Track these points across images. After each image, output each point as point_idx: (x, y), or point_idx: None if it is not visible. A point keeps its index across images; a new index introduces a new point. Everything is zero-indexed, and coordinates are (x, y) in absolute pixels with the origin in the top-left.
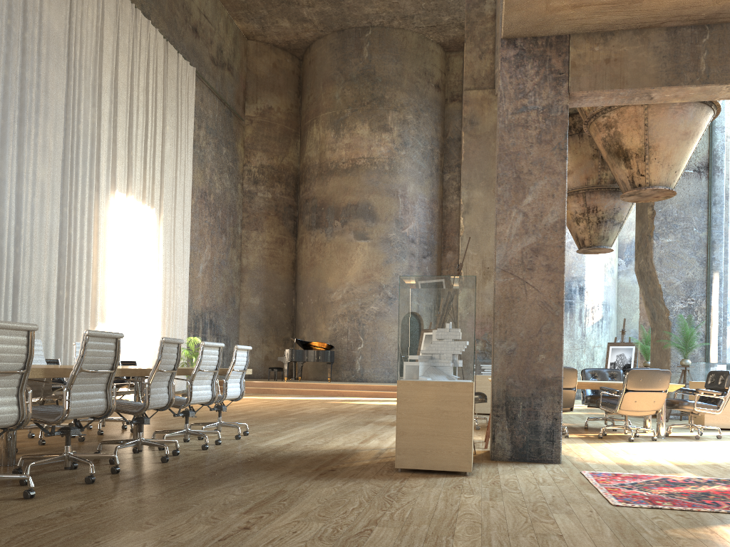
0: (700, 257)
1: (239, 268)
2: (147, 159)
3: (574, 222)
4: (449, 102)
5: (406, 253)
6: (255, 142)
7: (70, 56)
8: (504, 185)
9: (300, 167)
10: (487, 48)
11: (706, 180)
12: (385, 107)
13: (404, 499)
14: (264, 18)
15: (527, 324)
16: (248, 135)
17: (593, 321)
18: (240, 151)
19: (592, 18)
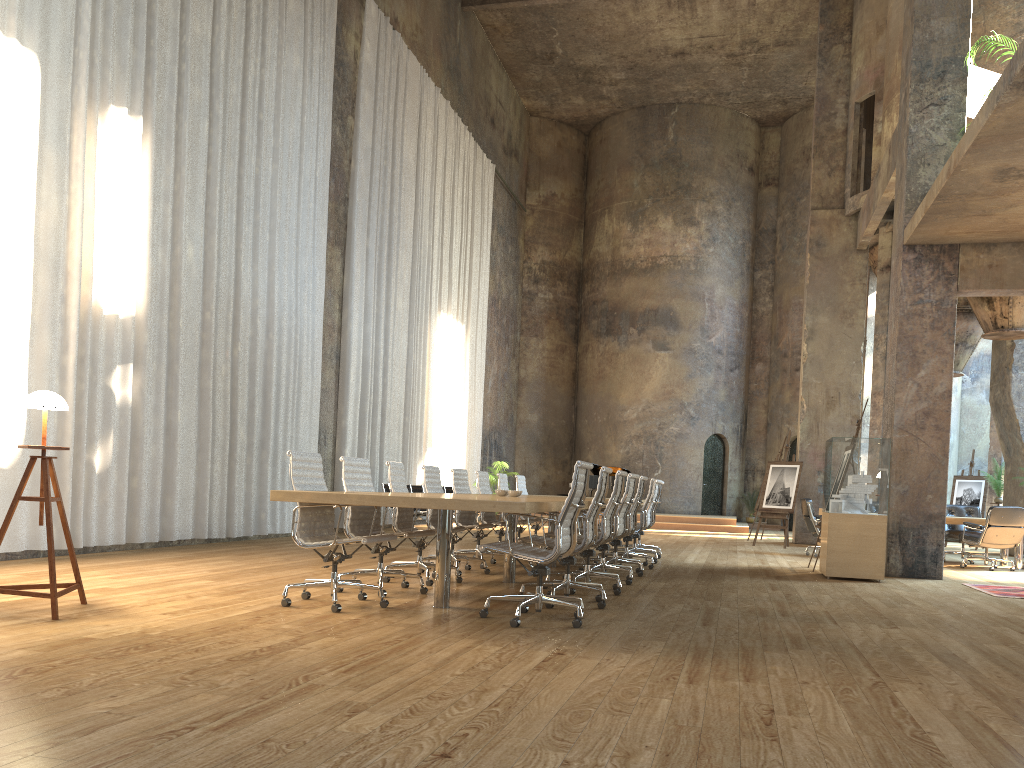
0: None
1: (516, 380)
2: (461, 274)
3: None
4: (763, 187)
5: (712, 366)
6: (536, 235)
7: (417, 183)
8: (902, 361)
9: (584, 262)
10: (837, 165)
11: None
12: (692, 197)
13: (856, 589)
14: (556, 96)
15: (917, 471)
16: (529, 227)
17: None
18: (521, 246)
19: (980, 237)
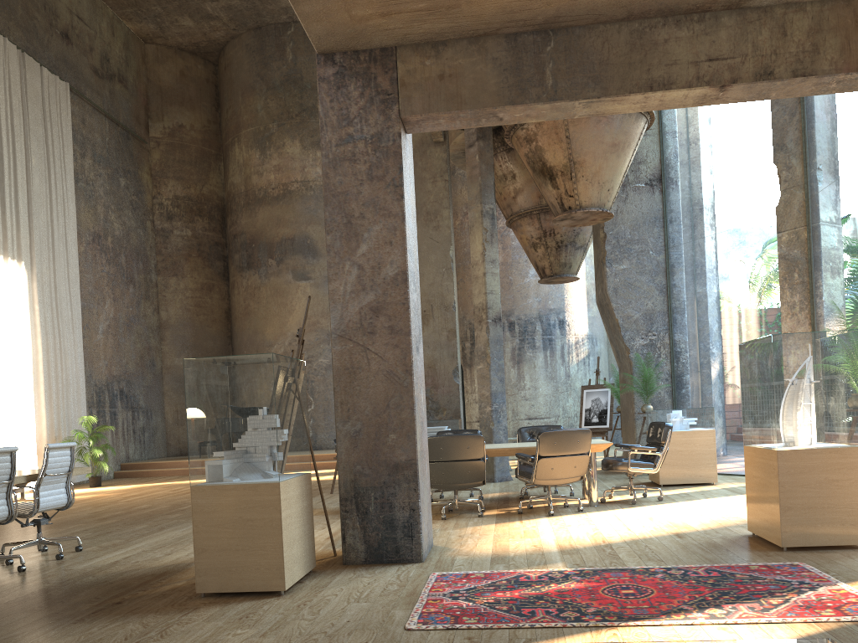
0: (659, 284)
1: (157, 323)
2: (7, 202)
3: (532, 248)
4: None
5: None
6: (165, 169)
7: None
8: (333, 233)
9: (225, 195)
10: None
11: (659, 194)
12: (318, 119)
13: None
14: (160, 17)
15: (372, 399)
16: (155, 161)
17: (578, 359)
18: (146, 181)
19: (413, 27)
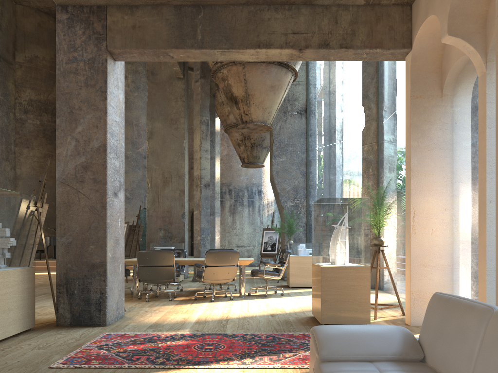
0: (302, 171)
1: (13, 176)
2: None
3: (237, 146)
4: None
5: (140, 166)
6: (24, 82)
7: None
8: (61, 117)
9: None
10: None
11: (305, 119)
12: None
13: None
14: None
15: (80, 223)
16: (18, 76)
17: (268, 213)
18: (11, 88)
19: None
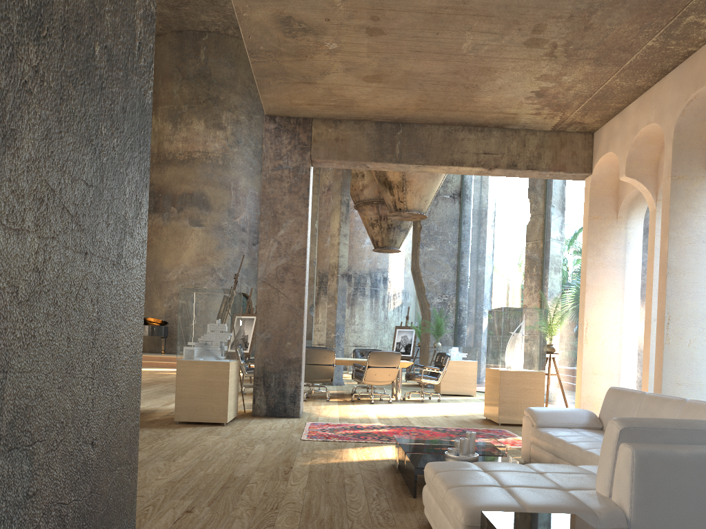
0: (453, 263)
1: None
2: None
3: (370, 226)
4: None
5: (237, 240)
6: None
7: None
8: (265, 221)
9: None
10: None
11: (458, 204)
12: (220, 107)
13: (167, 438)
14: None
15: (279, 320)
16: None
17: (394, 306)
18: None
19: (324, 111)
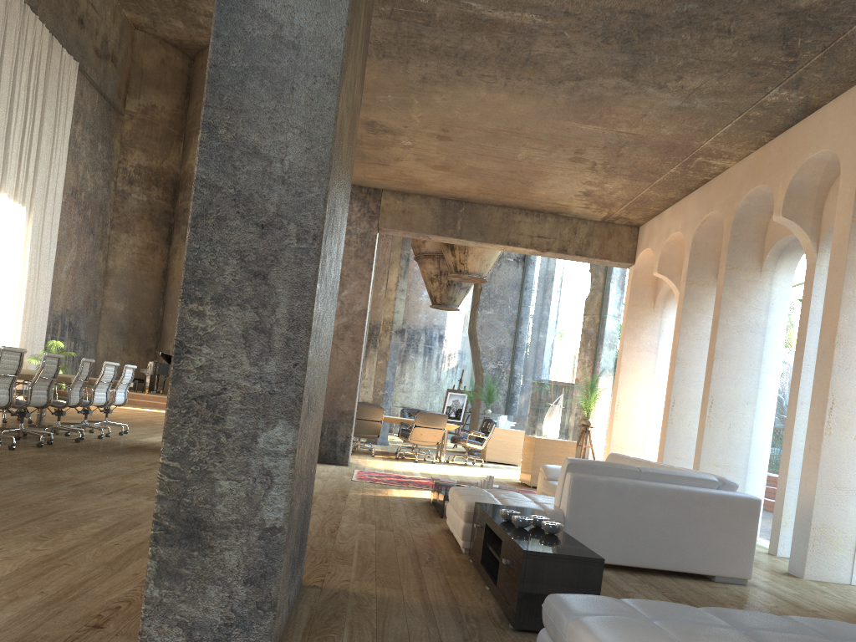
0: (511, 329)
1: (104, 270)
2: (23, 157)
3: (430, 281)
4: None
5: None
6: (134, 140)
7: None
8: None
9: (181, 172)
10: None
11: (522, 269)
12: None
13: None
14: (157, 15)
15: (336, 374)
16: (127, 131)
17: (448, 367)
18: (117, 147)
19: (394, 186)
